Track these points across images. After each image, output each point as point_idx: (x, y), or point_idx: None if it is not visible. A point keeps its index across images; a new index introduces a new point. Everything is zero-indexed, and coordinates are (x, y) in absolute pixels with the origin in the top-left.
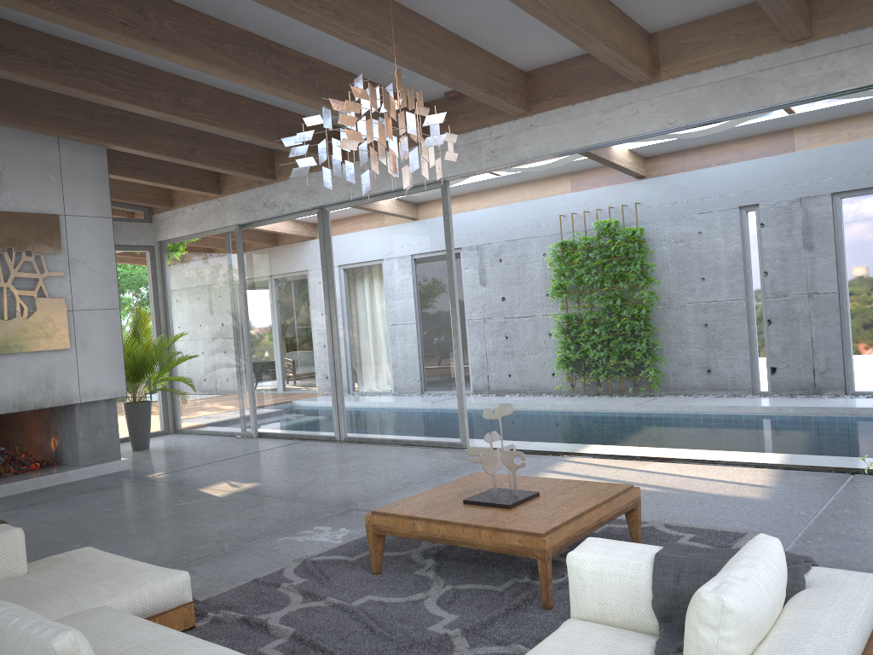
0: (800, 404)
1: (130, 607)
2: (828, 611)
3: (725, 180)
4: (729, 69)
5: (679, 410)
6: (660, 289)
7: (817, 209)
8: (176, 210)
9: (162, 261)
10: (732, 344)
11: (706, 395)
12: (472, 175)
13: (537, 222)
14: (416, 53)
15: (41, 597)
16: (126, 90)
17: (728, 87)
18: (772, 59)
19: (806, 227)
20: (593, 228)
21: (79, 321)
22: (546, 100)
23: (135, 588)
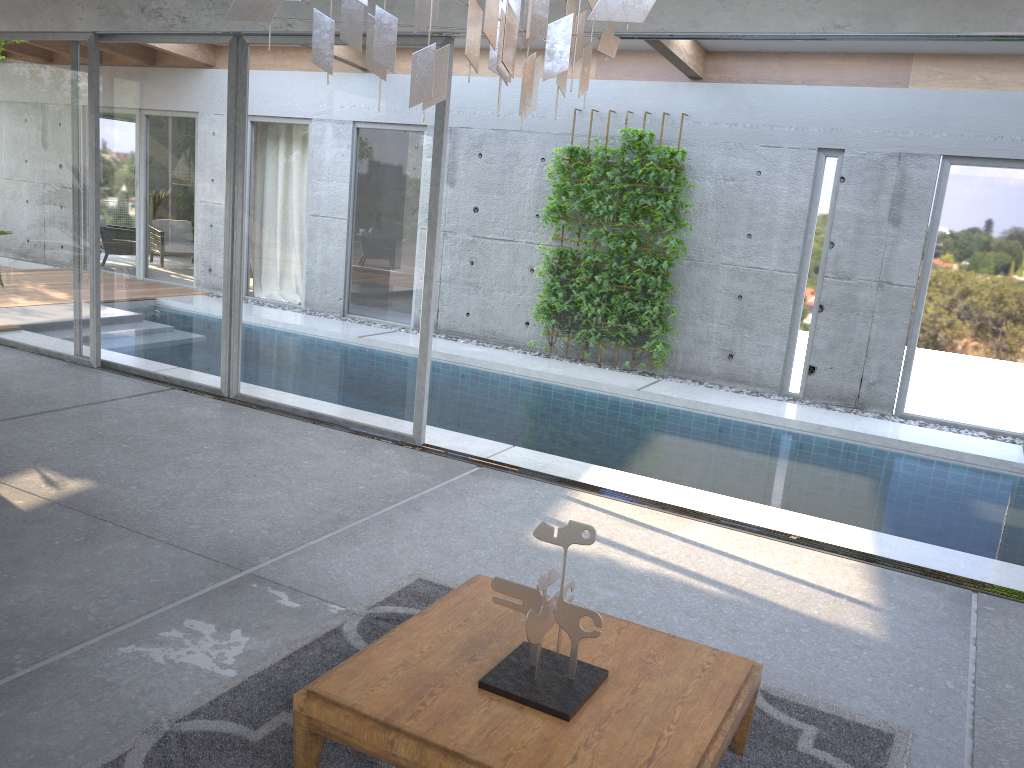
0: (845, 425)
1: None
2: None
3: (809, 107)
4: None
5: (691, 407)
6: (690, 238)
7: (917, 173)
8: None
9: None
10: (768, 328)
11: (720, 385)
12: None
13: (541, 111)
14: None
15: None
16: None
17: None
18: None
19: (898, 194)
20: (617, 136)
21: None
22: None
23: None
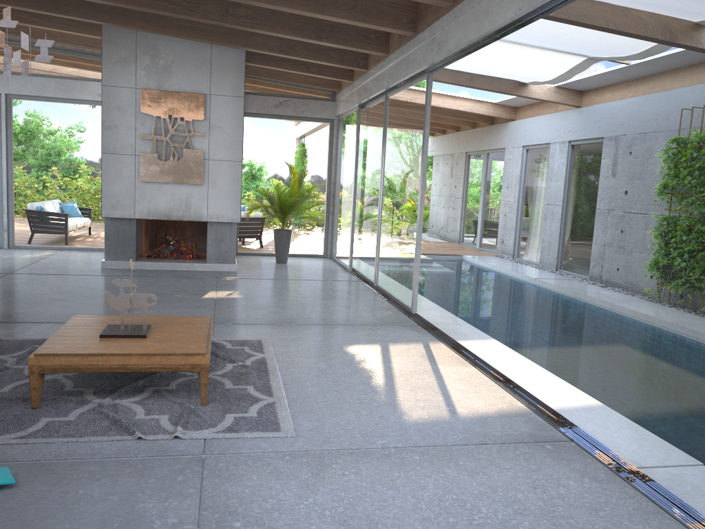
0: None
1: None
2: None
3: None
4: None
5: None
6: None
7: None
8: (341, 92)
9: (337, 131)
10: None
11: None
12: (439, 66)
13: (666, 115)
14: None
15: None
16: (185, 6)
17: None
18: None
19: None
20: None
21: (212, 167)
22: None
23: None
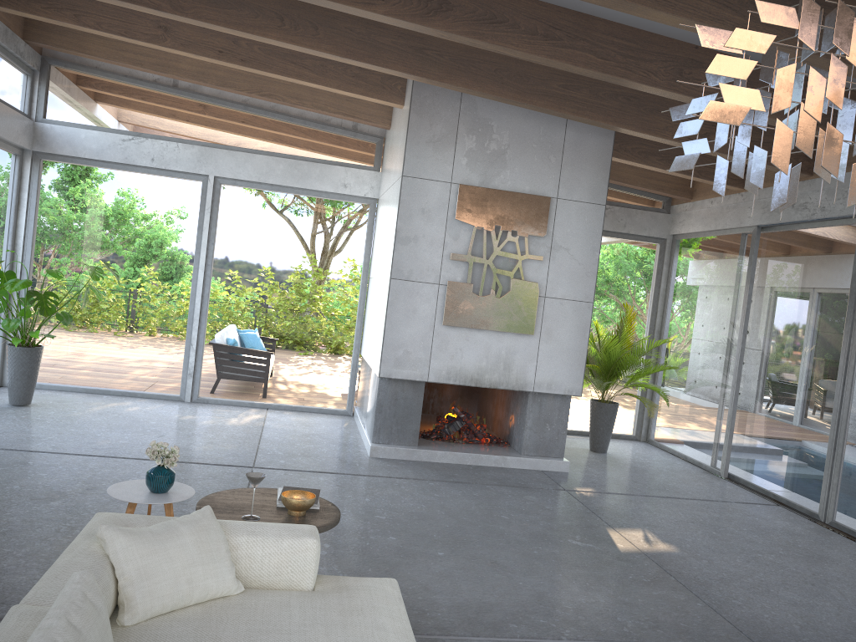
0: None
1: None
2: None
3: None
4: None
5: None
6: None
7: None
8: (695, 202)
9: (671, 256)
10: None
11: None
12: None
13: None
14: None
15: (266, 640)
16: (618, 62)
17: None
18: None
19: None
20: None
21: (549, 309)
22: None
23: None
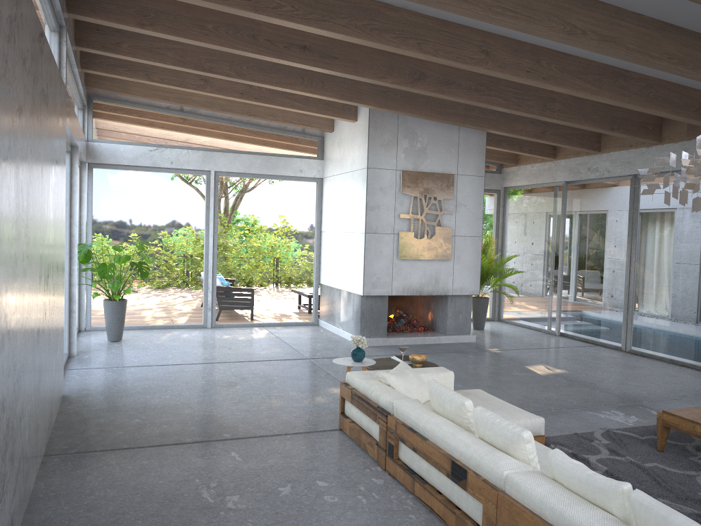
0: None
1: None
2: None
3: None
4: None
5: None
6: None
7: None
8: (520, 166)
9: (504, 201)
10: None
11: None
12: None
13: None
14: None
15: None
16: (513, 102)
17: None
18: None
19: None
20: None
21: (457, 243)
22: None
23: (516, 419)
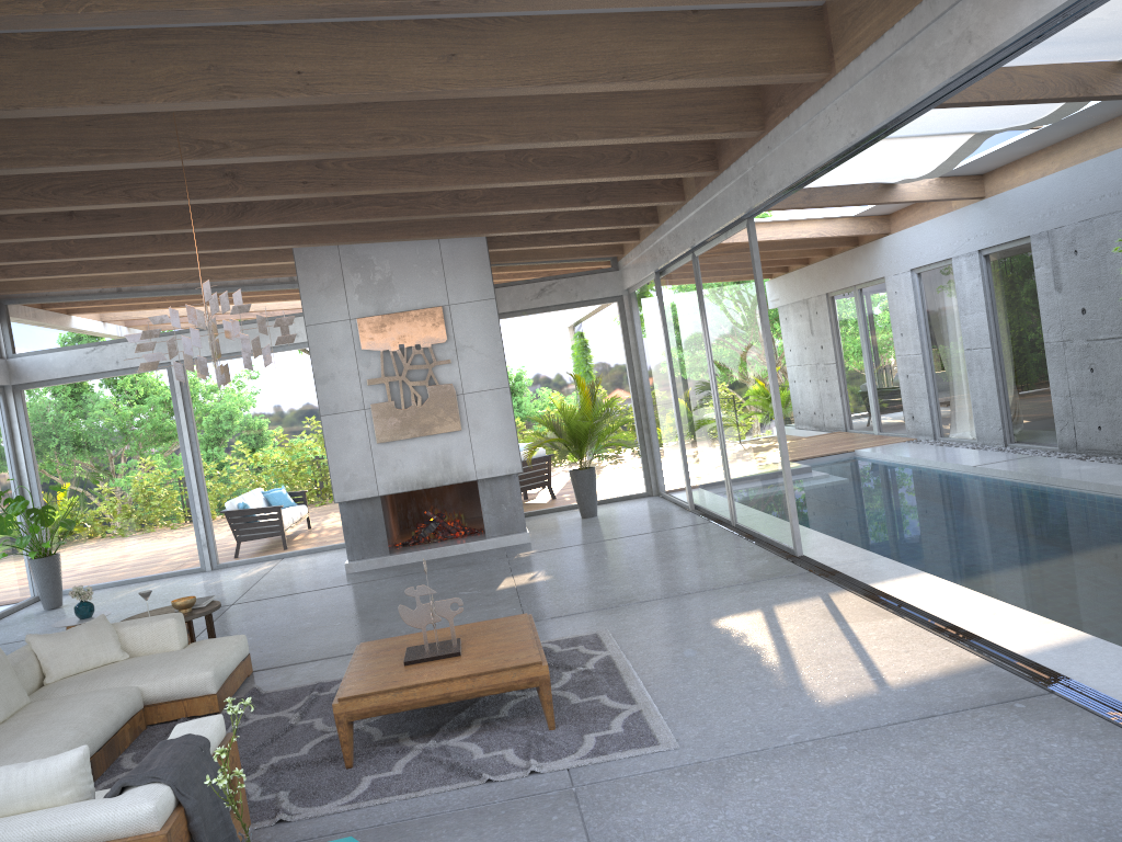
0: None
1: (160, 690)
2: (42, 815)
3: None
4: (879, 47)
5: None
6: None
7: None
8: (625, 256)
9: (631, 310)
10: None
11: None
12: (761, 210)
13: (1115, 188)
14: (530, 133)
15: (125, 672)
16: (402, 205)
17: (884, 74)
18: (908, 25)
19: None
20: None
21: (470, 404)
22: (772, 112)
23: (169, 677)
